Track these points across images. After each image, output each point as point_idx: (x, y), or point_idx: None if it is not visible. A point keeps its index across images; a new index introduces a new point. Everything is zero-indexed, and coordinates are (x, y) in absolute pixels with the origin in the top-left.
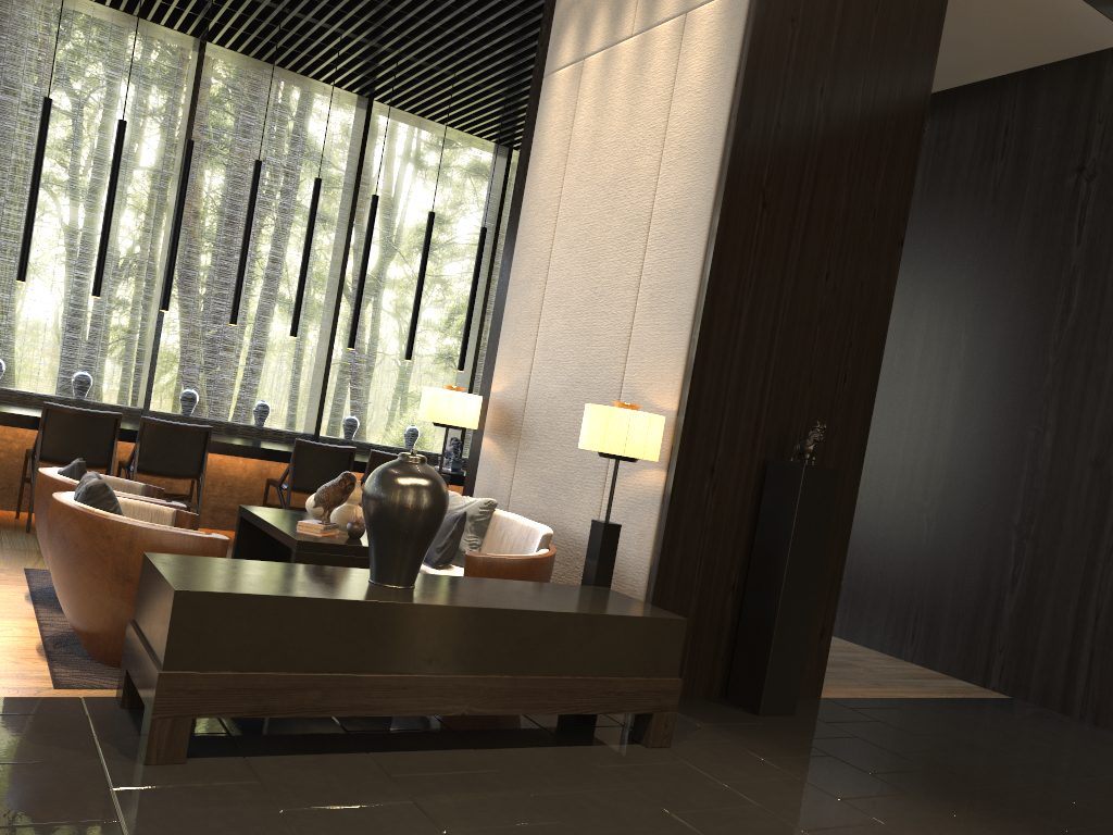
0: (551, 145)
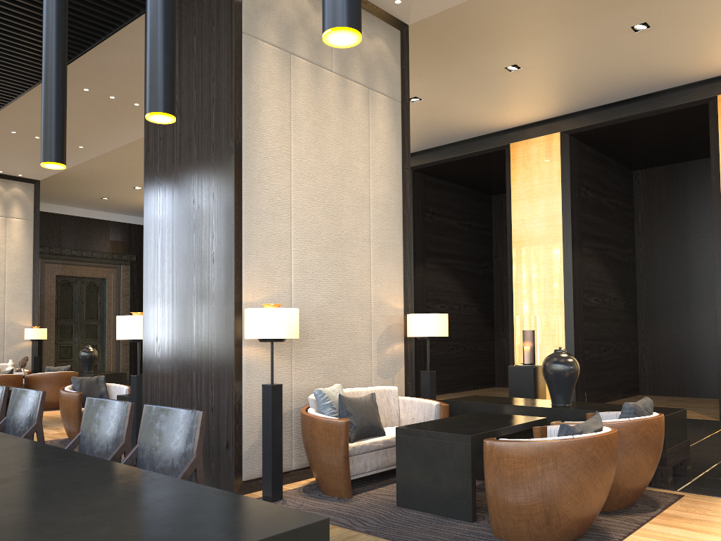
0: None
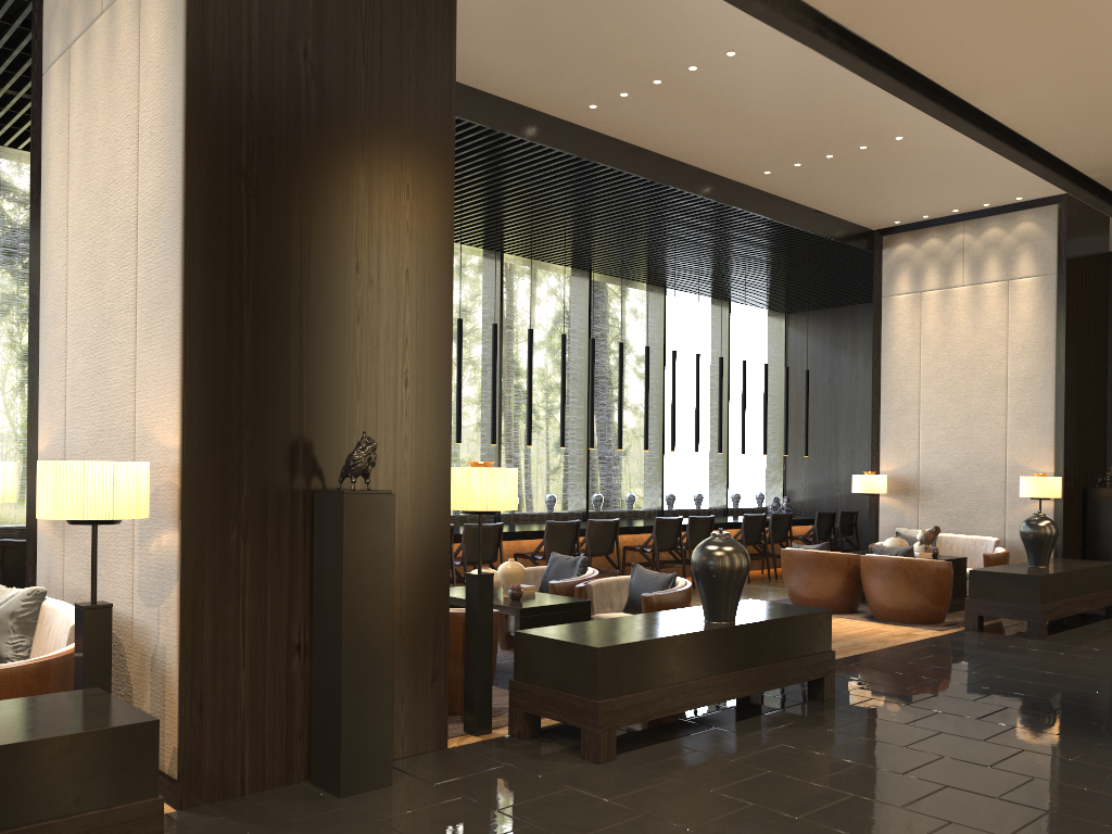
0: (902, 336)
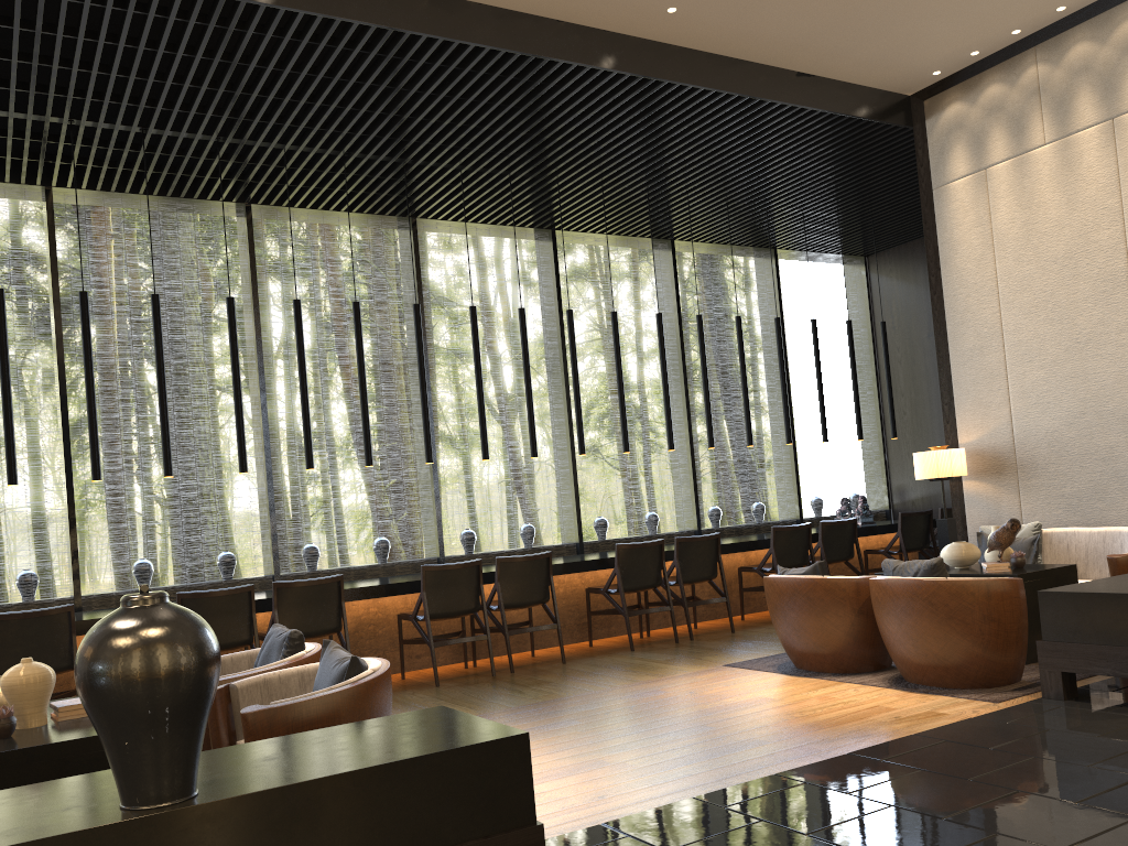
0: (966, 239)
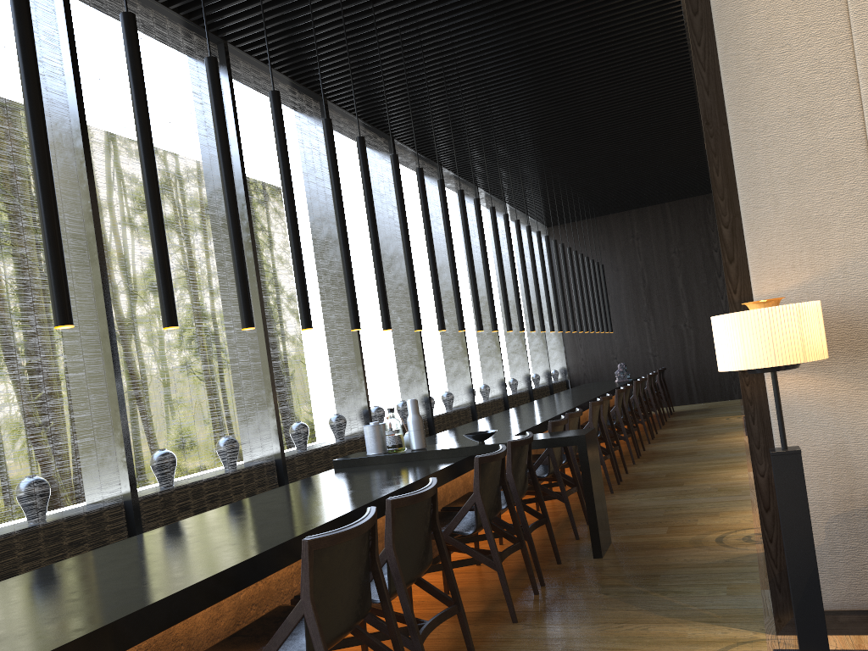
0: None
